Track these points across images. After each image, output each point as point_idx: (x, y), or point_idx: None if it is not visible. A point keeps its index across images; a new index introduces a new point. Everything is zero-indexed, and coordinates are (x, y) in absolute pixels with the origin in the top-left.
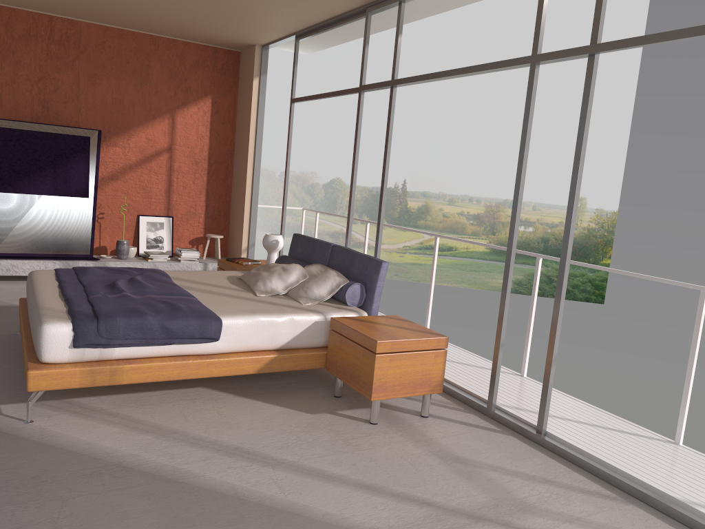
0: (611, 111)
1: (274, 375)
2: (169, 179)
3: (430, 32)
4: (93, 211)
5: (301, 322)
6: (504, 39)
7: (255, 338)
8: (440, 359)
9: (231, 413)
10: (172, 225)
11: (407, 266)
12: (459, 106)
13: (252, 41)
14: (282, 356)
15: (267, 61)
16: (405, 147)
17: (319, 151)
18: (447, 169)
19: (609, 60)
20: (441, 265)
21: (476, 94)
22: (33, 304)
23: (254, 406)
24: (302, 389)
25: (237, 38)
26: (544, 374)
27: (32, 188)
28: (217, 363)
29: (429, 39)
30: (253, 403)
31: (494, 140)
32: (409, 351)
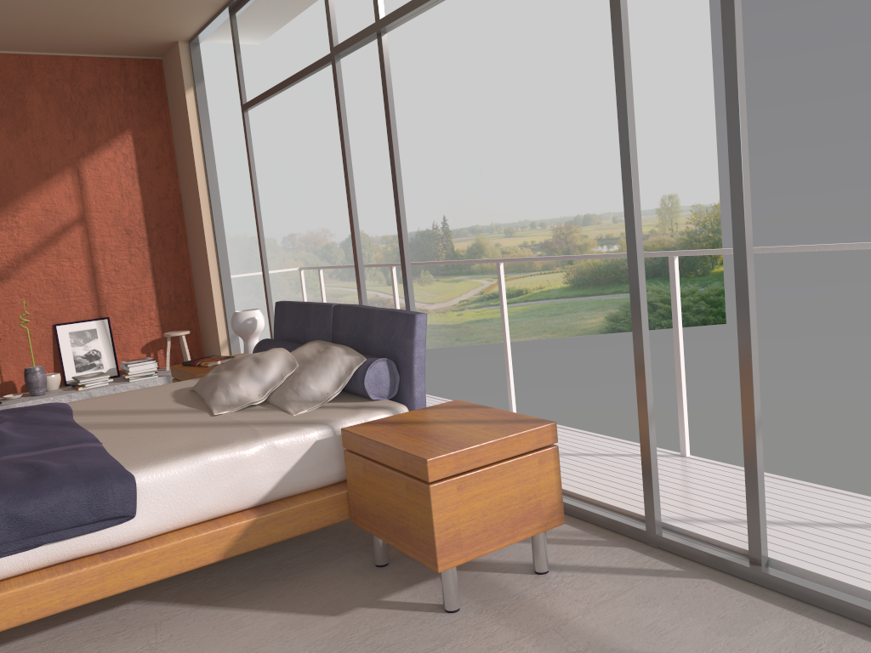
0: (685, 79)
1: (269, 546)
2: (90, 263)
3: (438, 21)
4: None
5: (291, 448)
6: (534, 13)
7: (208, 496)
8: (550, 464)
9: (181, 651)
10: (110, 330)
11: (469, 325)
12: (494, 109)
13: (170, 36)
14: (266, 517)
15: (201, 63)
16: (435, 174)
17: (327, 201)
18: (496, 192)
19: (670, 15)
20: (512, 316)
21: (513, 89)
22: None
23: (227, 624)
24: (318, 564)
25: (146, 35)
26: (745, 455)
27: None
28: (139, 560)
29: (439, 31)
30: (227, 616)
31: (547, 144)
32: (492, 464)
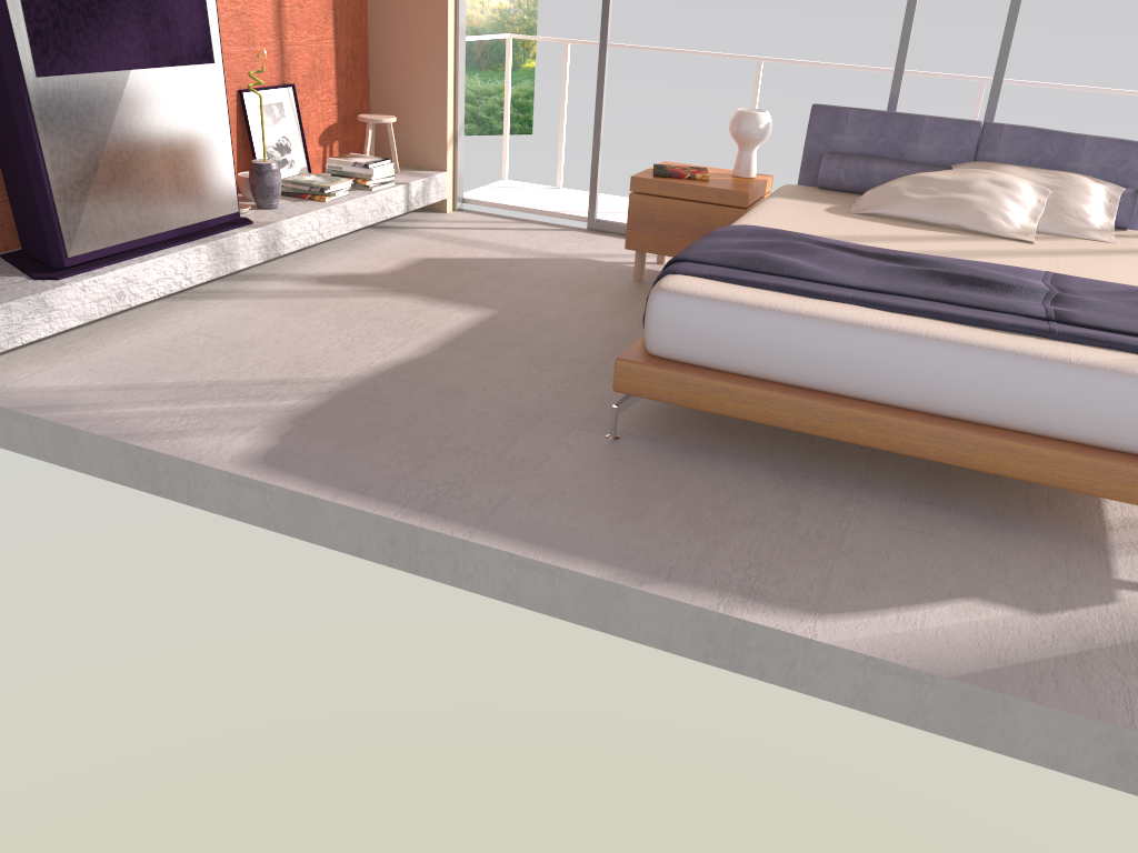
0: None
1: None
2: None
3: None
4: (225, 99)
5: None
6: None
7: None
8: None
9: None
10: (296, 106)
11: None
12: None
13: None
14: None
15: None
16: None
17: None
18: None
19: None
20: None
21: None
22: (1038, 365)
23: None
24: None
25: None
26: None
27: (106, 53)
28: None
29: None
30: None
31: None
32: None
